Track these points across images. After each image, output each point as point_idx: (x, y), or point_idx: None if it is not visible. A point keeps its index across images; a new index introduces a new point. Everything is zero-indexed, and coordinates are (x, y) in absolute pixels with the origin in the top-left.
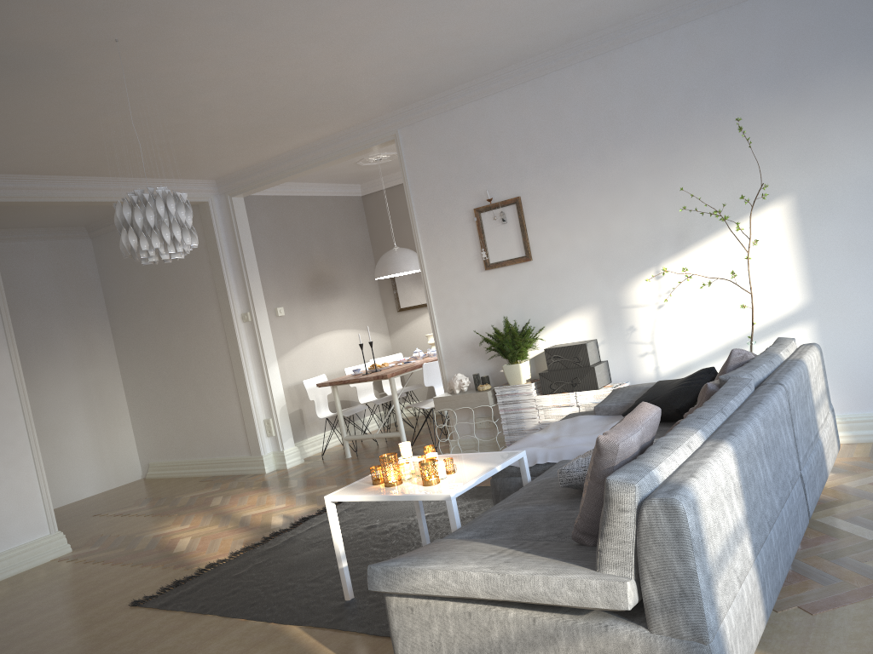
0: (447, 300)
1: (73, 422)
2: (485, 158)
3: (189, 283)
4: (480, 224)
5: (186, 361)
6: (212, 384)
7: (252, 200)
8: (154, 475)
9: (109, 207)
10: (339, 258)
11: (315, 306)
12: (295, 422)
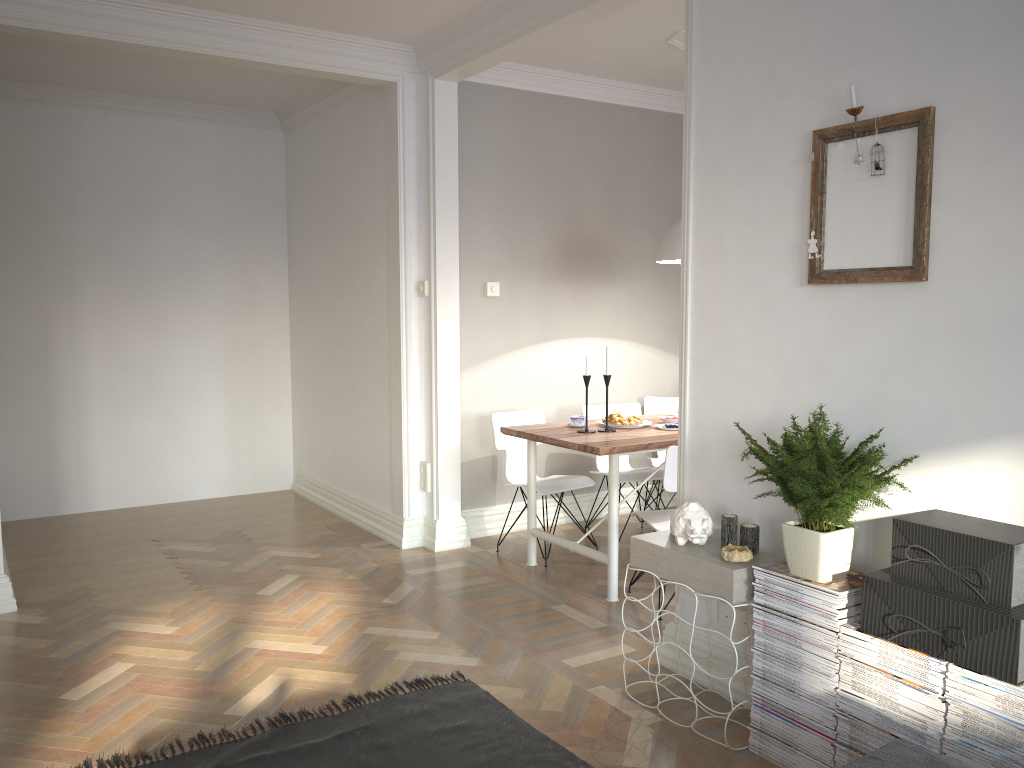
0: (717, 333)
1: (205, 391)
2: (868, 3)
3: (363, 218)
4: (820, 170)
5: (347, 339)
6: (368, 384)
7: (483, 93)
8: (300, 491)
9: (275, 79)
10: (630, 217)
11: (562, 291)
12: (479, 476)
